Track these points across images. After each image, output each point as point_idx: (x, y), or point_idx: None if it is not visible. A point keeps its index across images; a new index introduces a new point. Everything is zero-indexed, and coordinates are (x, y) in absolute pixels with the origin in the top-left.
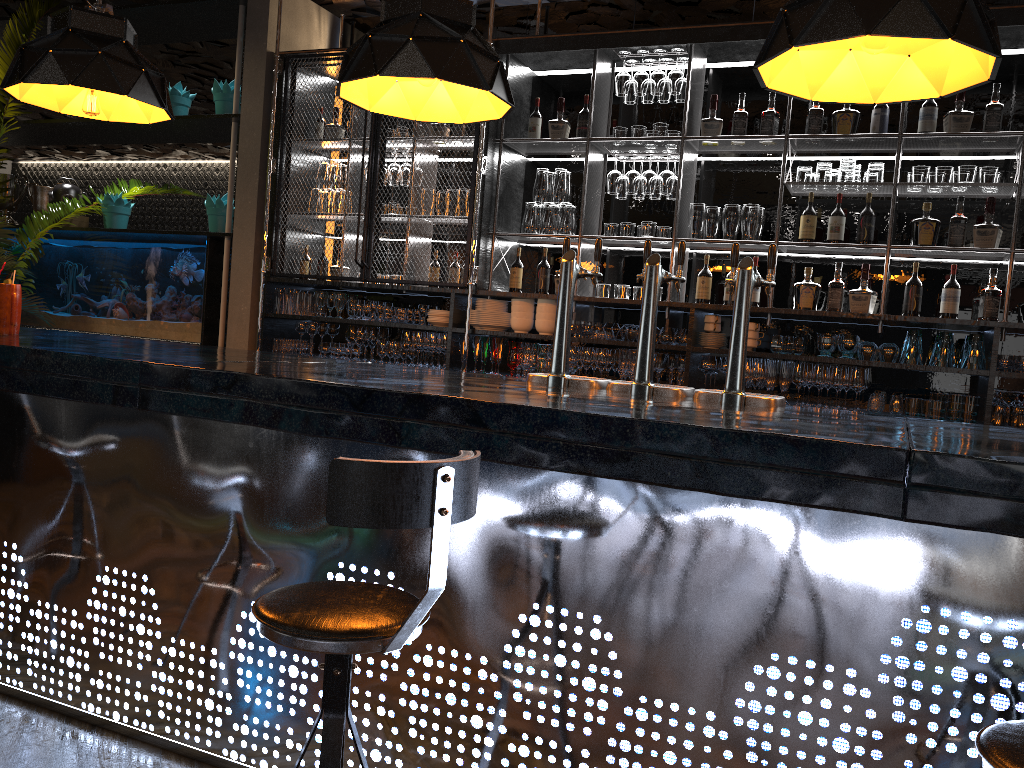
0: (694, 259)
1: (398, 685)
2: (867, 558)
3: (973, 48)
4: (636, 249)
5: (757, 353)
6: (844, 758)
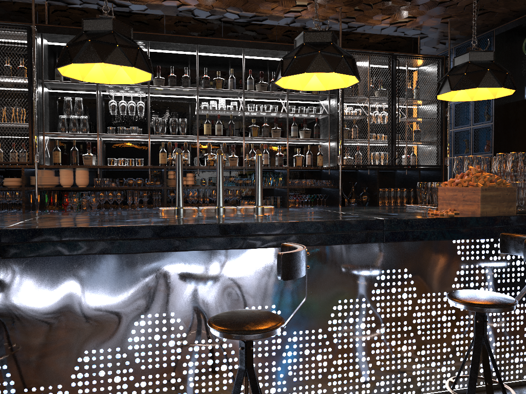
0: (151, 144)
1: (181, 365)
2: (365, 258)
3: (357, 79)
4: (120, 139)
5: (197, 187)
6: (364, 330)
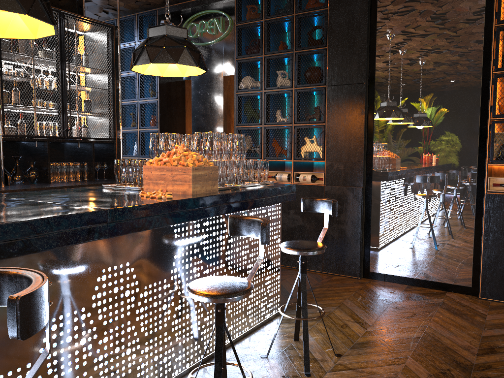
0: None
1: None
2: (83, 259)
3: (55, 30)
4: None
5: None
6: (85, 345)
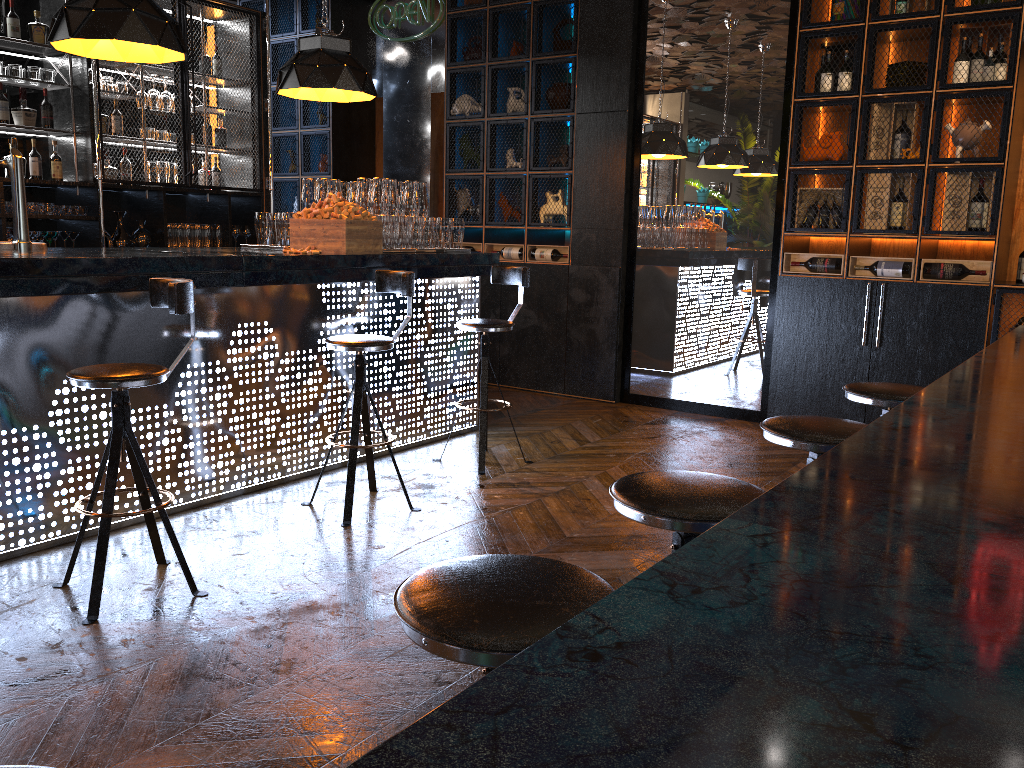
0: None
1: None
2: (218, 309)
3: (185, 57)
4: None
5: None
6: (220, 401)
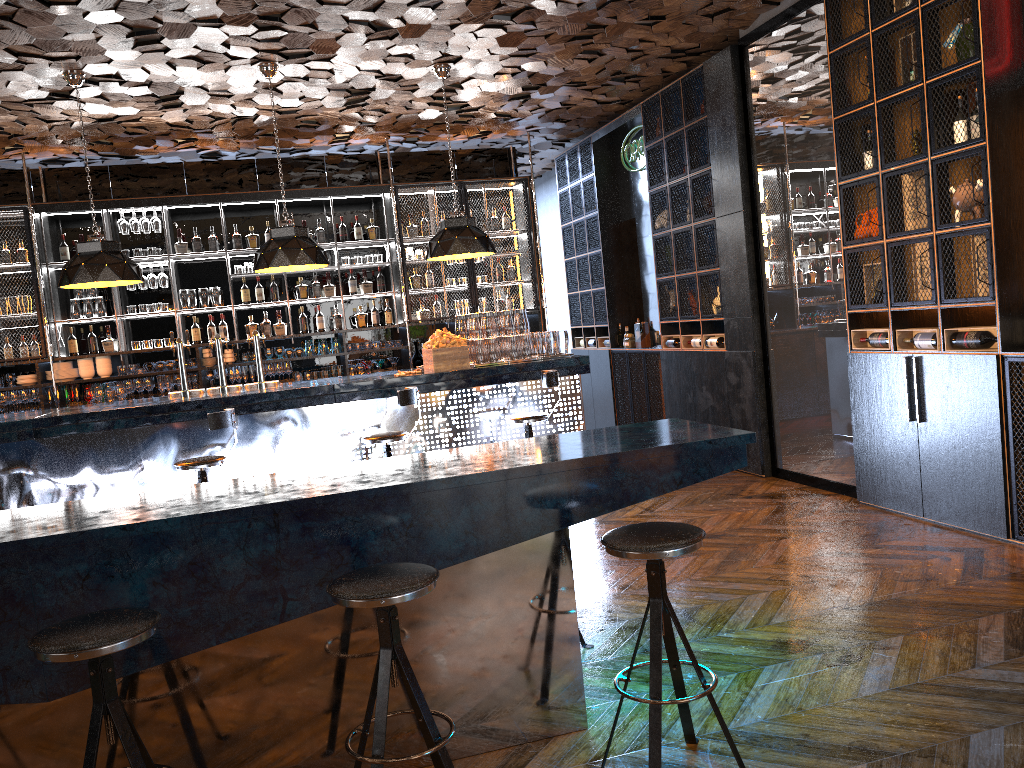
0: (183, 318)
1: None
2: (328, 417)
3: (322, 264)
4: (145, 317)
5: (237, 364)
6: None
